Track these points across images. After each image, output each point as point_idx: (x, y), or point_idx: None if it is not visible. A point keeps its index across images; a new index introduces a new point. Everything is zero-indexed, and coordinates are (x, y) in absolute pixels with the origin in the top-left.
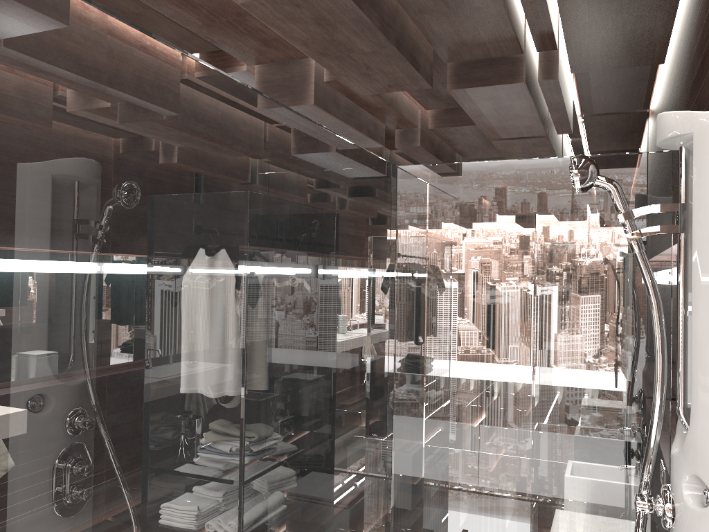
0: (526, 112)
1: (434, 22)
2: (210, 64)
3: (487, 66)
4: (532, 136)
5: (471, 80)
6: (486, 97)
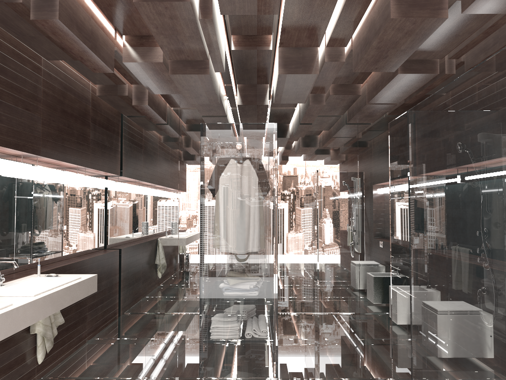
0: (412, 89)
1: (430, 39)
2: (245, 42)
3: (419, 63)
4: (389, 103)
5: (411, 70)
6: (409, 79)
